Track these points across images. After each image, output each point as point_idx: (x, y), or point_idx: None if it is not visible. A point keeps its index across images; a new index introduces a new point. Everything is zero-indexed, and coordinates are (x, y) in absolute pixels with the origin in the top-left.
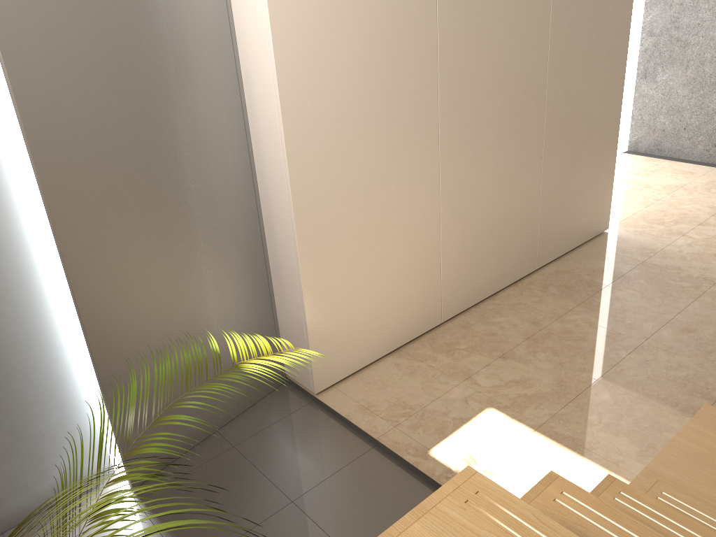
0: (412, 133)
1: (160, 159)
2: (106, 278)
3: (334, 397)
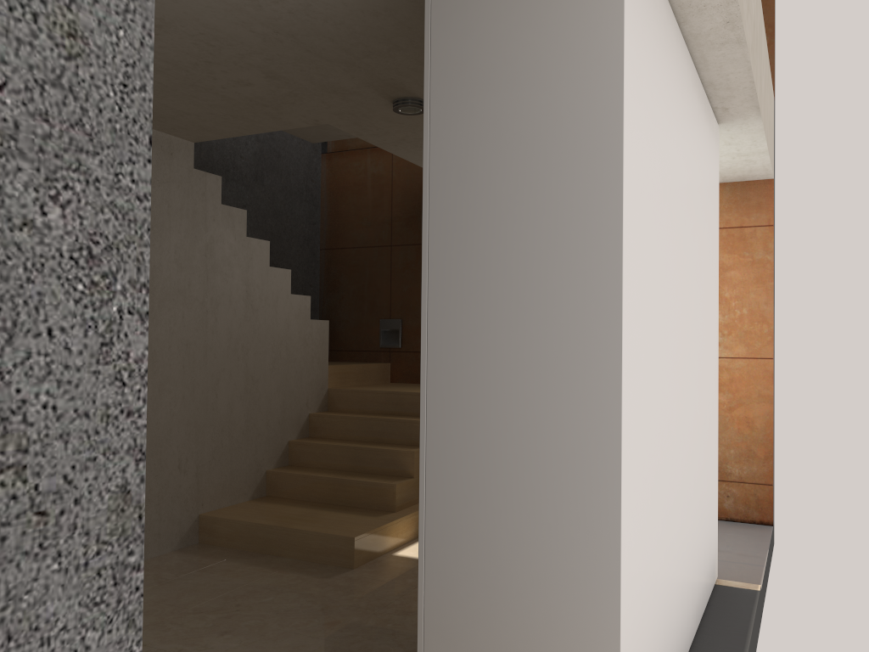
0: None
1: None
2: None
3: None
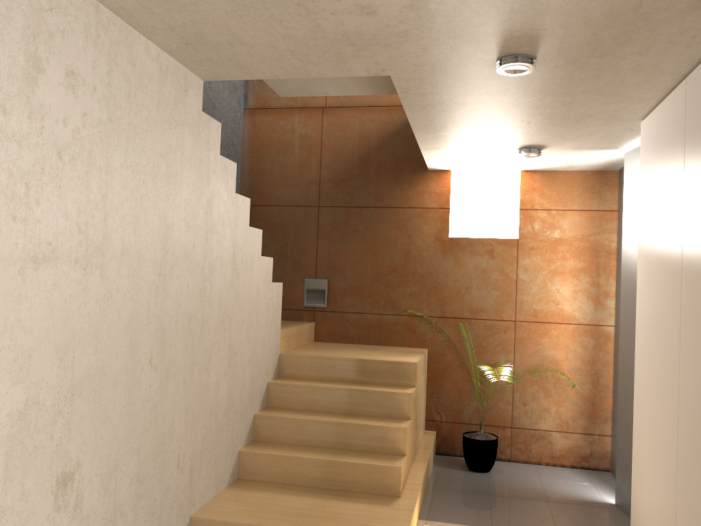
0: (667, 390)
1: None
2: (624, 390)
3: None
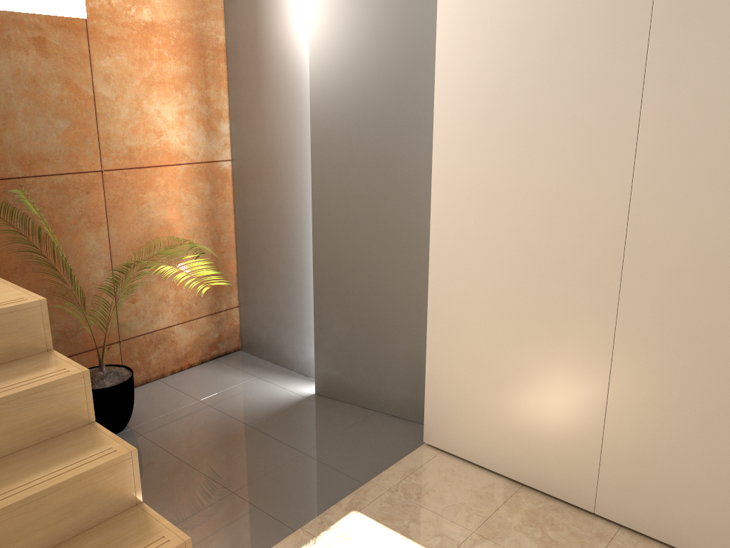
0: (576, 254)
1: (380, 192)
2: (331, 251)
3: (424, 453)
